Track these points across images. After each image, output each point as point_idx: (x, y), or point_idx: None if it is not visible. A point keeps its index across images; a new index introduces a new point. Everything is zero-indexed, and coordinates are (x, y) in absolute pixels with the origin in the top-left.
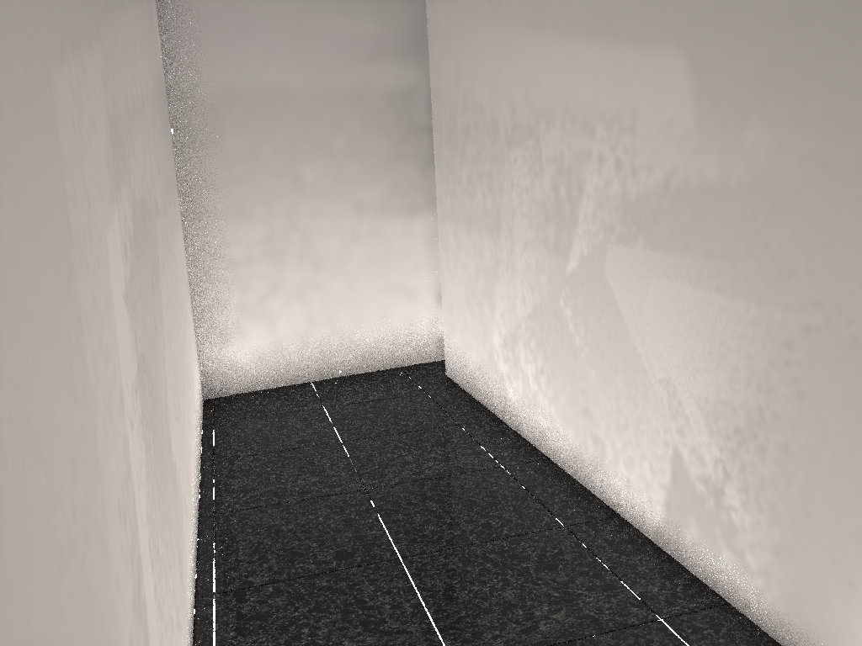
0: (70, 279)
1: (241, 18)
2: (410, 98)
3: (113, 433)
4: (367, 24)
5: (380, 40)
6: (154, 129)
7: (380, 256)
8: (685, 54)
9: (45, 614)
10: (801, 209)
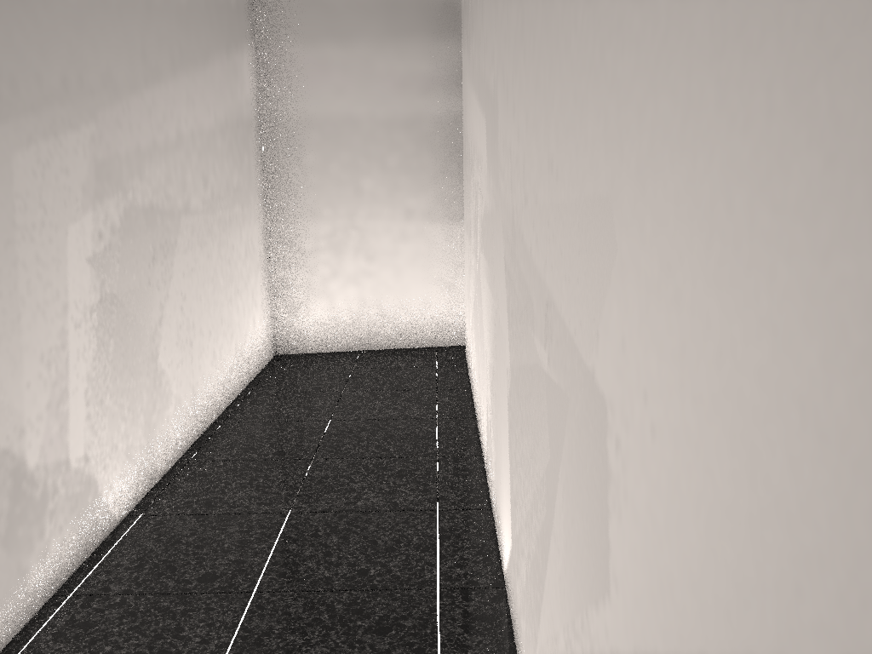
0: (8, 245)
1: (319, 62)
2: (457, 124)
3: (45, 321)
4: (422, 64)
5: (433, 77)
6: (204, 155)
7: (424, 254)
8: (485, 120)
9: None
10: (495, 232)
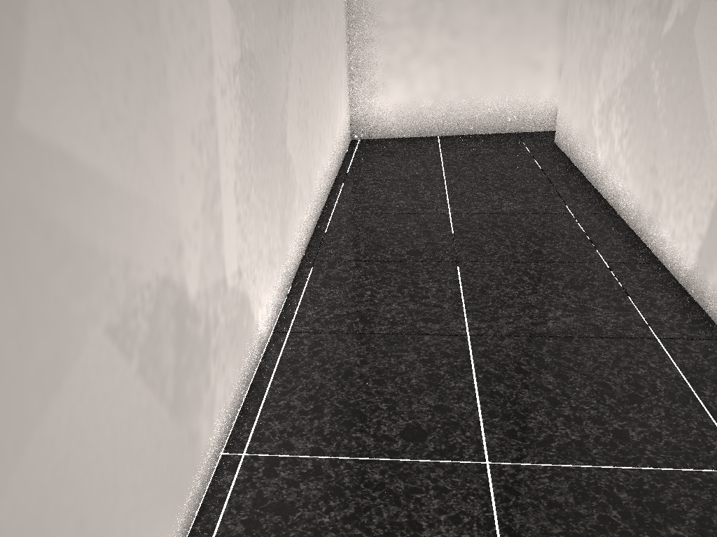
0: None
1: None
2: None
3: (192, 82)
4: None
5: None
6: None
7: (513, 29)
8: None
9: (77, 138)
10: None
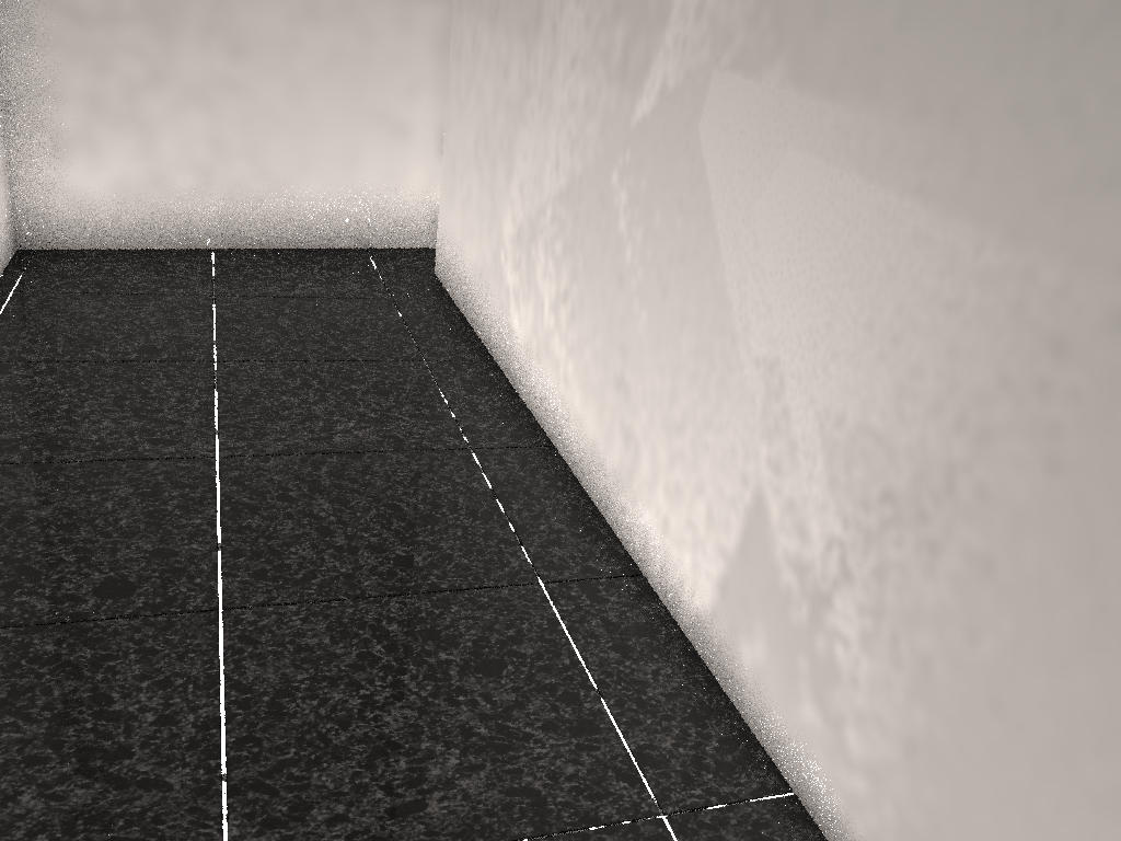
0: None
1: None
2: None
3: None
4: None
5: None
6: None
7: (353, 56)
8: None
9: None
10: None
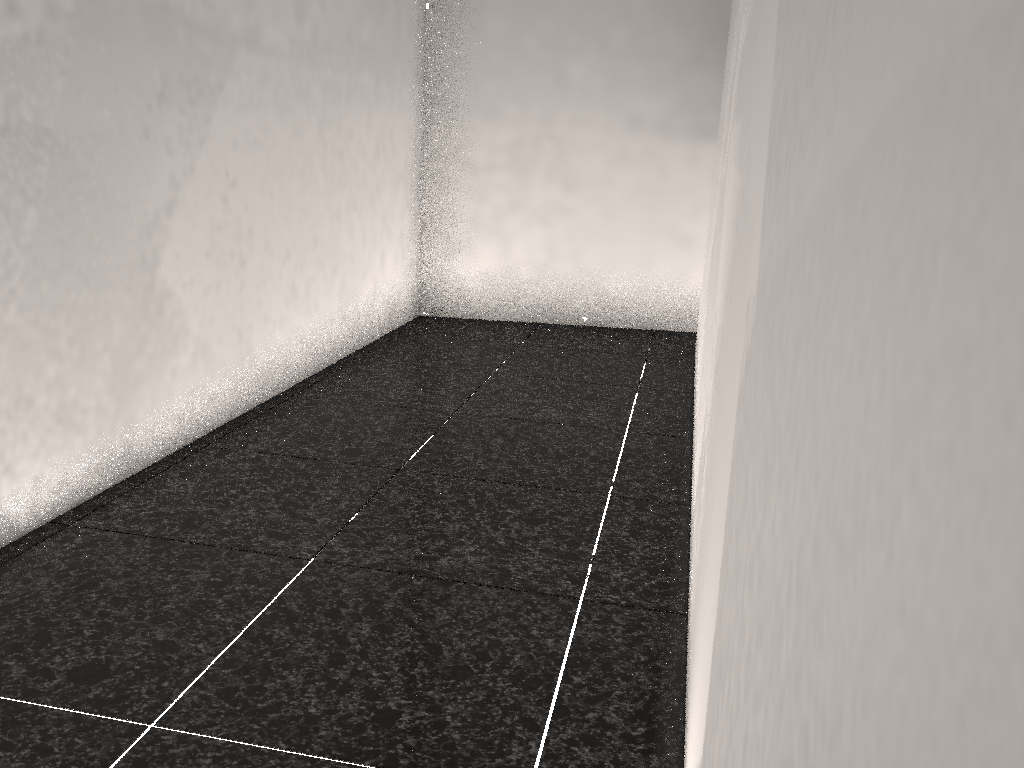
0: None
1: None
2: None
3: None
4: None
5: None
6: None
7: (652, 187)
8: None
9: None
10: (763, 5)
